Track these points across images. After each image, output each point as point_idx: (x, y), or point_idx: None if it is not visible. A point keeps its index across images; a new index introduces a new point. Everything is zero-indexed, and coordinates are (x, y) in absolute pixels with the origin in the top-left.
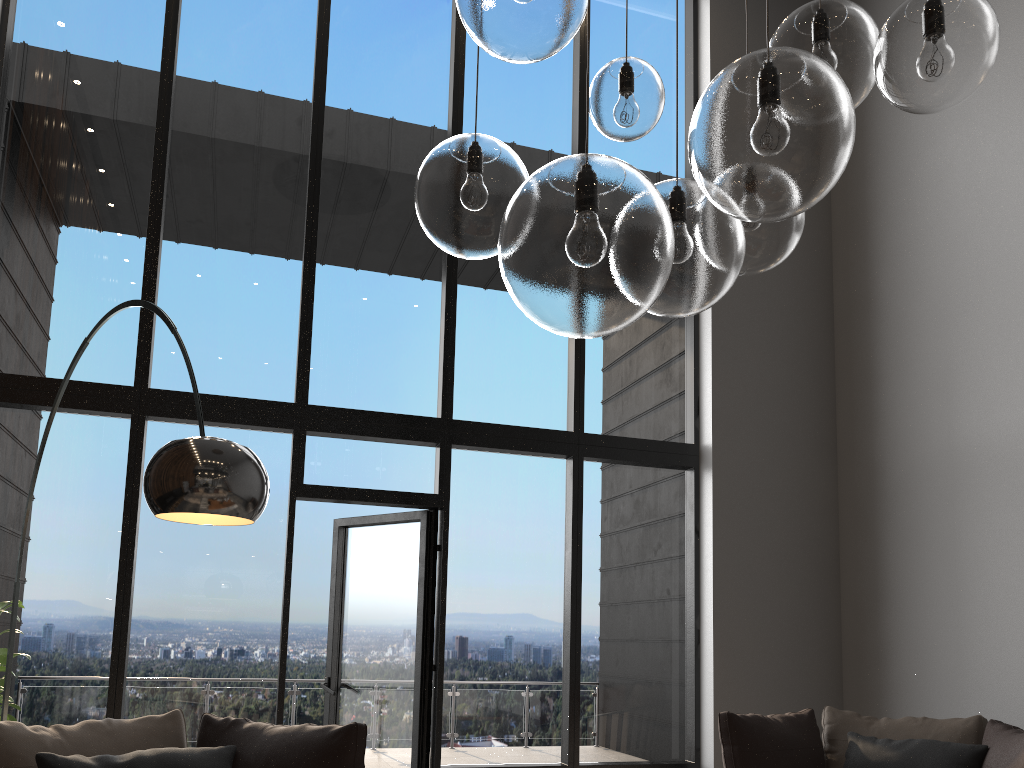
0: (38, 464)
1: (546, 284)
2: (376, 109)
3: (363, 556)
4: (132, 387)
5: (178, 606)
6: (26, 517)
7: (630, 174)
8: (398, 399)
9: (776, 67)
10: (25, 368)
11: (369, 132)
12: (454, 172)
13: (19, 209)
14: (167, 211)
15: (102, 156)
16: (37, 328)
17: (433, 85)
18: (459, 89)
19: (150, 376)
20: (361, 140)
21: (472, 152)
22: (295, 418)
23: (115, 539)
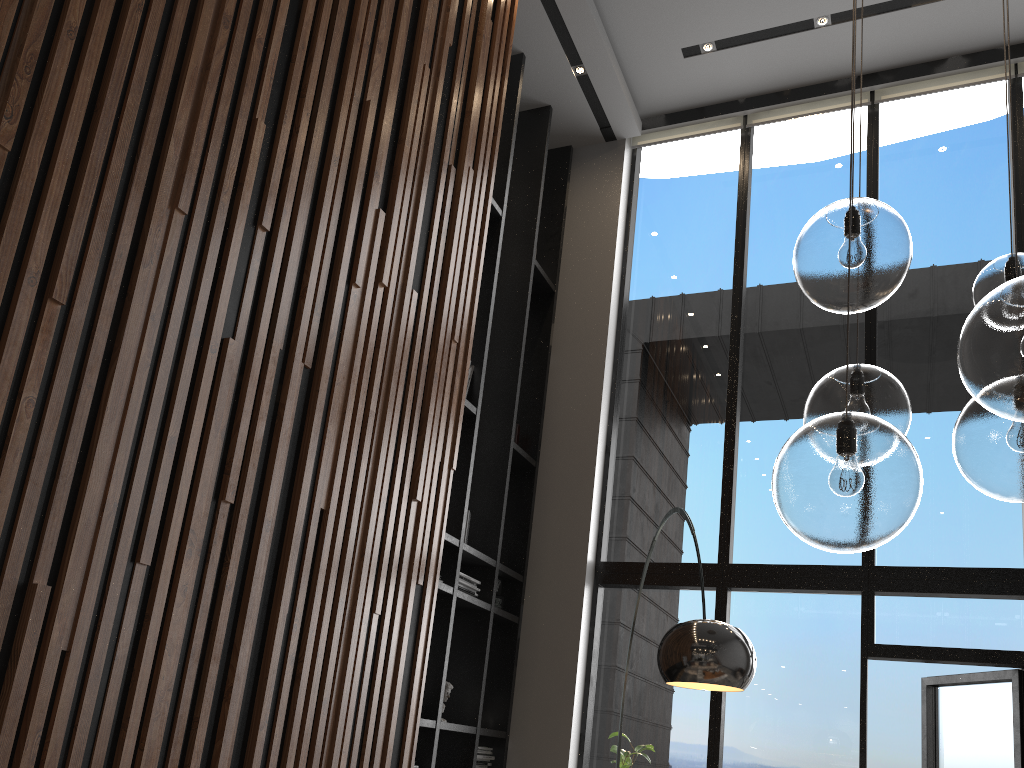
0: (631, 636)
1: (795, 521)
2: (931, 274)
3: (954, 717)
4: (716, 564)
5: (761, 758)
6: (625, 678)
7: (852, 428)
8: (974, 552)
9: (1005, 301)
10: (638, 556)
11: (925, 297)
12: (823, 404)
13: (632, 434)
14: (741, 412)
15: (690, 379)
16: (646, 523)
17: (993, 232)
18: (1021, 228)
19: (731, 553)
20: (917, 306)
21: (838, 385)
22: (862, 580)
23: (707, 695)
